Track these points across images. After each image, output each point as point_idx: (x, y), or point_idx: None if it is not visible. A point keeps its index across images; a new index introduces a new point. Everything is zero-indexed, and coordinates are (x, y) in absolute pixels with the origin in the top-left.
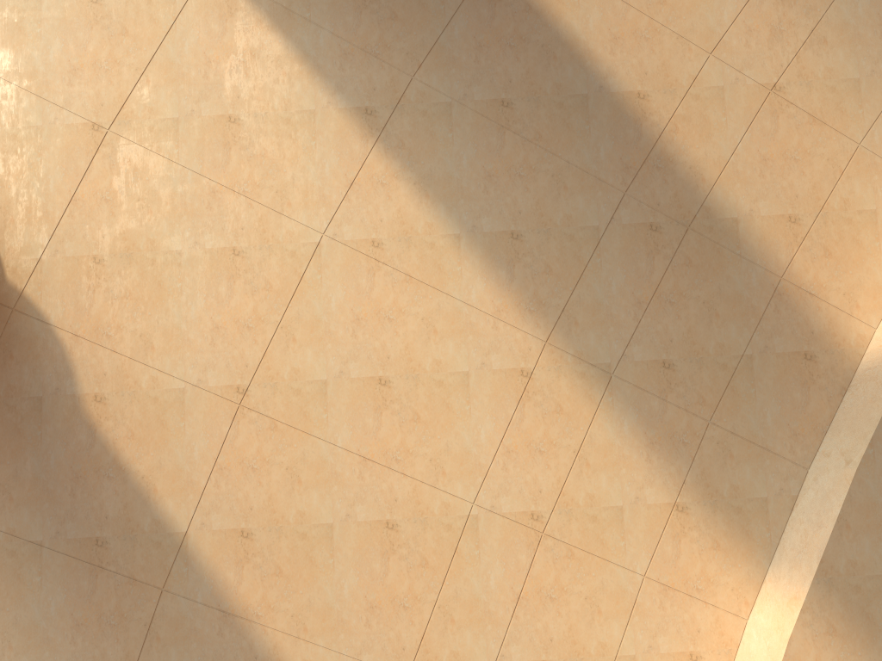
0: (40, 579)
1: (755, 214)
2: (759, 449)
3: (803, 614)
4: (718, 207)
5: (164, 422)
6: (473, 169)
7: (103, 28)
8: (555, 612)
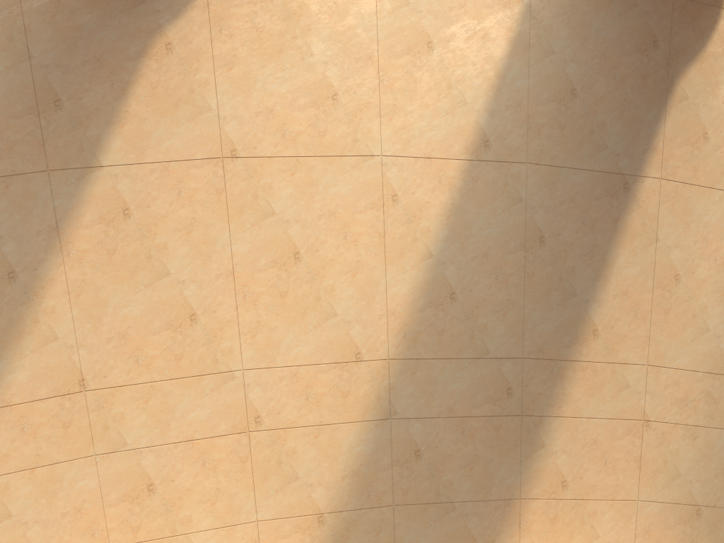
0: (2, 70)
1: (554, 456)
2: None
3: None
4: (546, 428)
5: (178, 106)
6: (484, 240)
7: None
8: (195, 472)
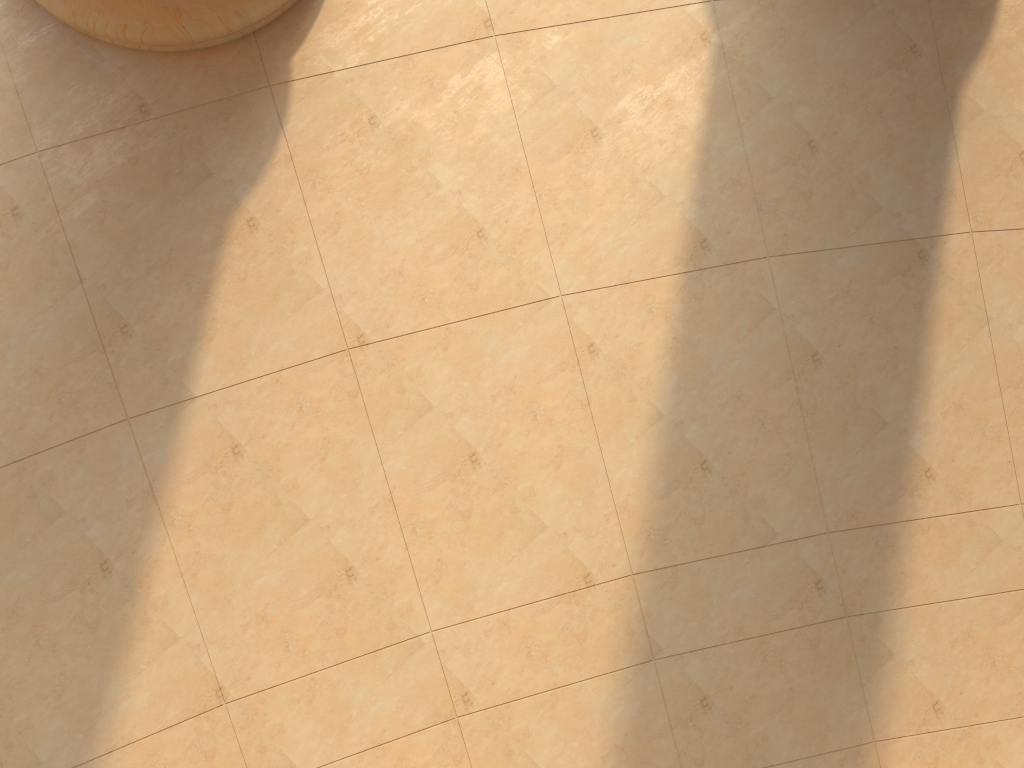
0: (50, 305)
1: (911, 668)
2: None
3: None
4: (888, 629)
5: (277, 296)
6: (732, 378)
7: None
8: None
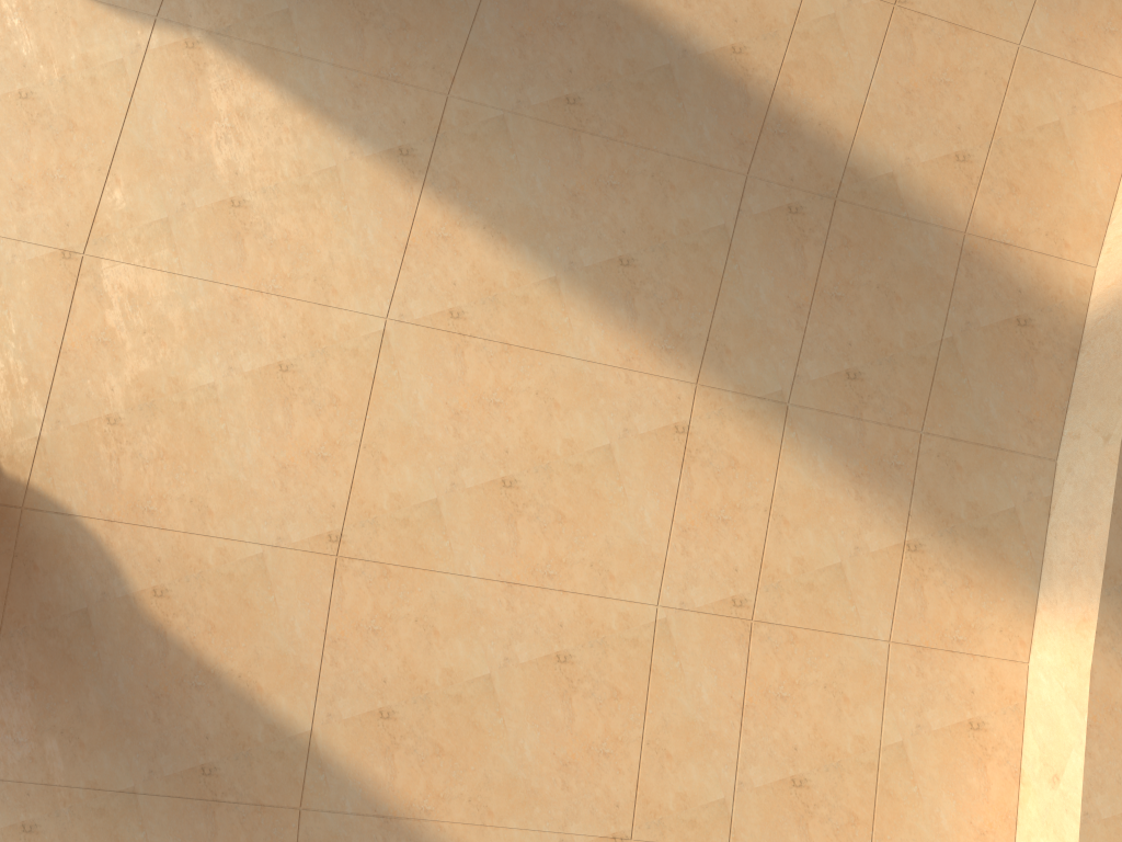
0: (144, 835)
1: (914, 162)
2: (990, 451)
3: (1100, 638)
4: (866, 165)
5: (248, 601)
6: (552, 191)
7: (44, 128)
8: (791, 713)
